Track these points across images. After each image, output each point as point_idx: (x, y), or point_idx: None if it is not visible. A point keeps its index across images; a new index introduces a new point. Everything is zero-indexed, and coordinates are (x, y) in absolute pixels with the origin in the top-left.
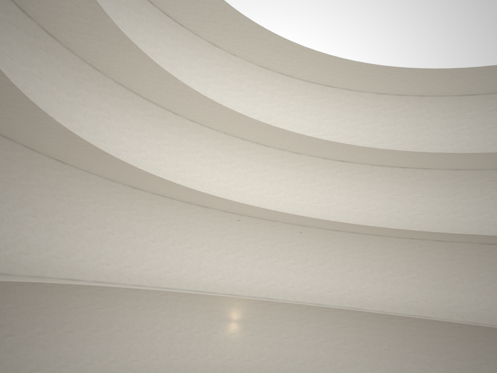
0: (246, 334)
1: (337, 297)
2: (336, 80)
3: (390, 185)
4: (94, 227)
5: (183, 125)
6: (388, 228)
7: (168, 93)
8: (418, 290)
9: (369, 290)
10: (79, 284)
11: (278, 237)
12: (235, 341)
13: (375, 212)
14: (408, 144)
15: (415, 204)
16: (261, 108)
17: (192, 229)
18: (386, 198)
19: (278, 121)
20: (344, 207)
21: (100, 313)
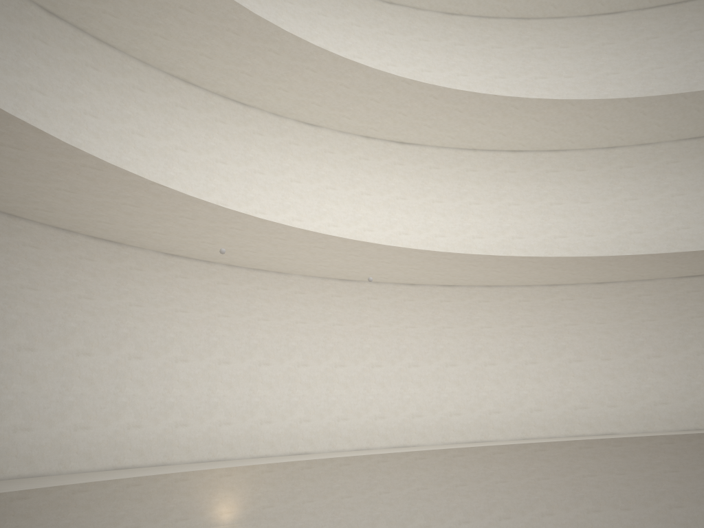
0: None
1: (435, 426)
2: None
3: (498, 187)
4: None
5: (23, 18)
6: (533, 260)
7: None
8: (583, 383)
9: (494, 398)
10: None
11: (298, 309)
12: None
13: (480, 241)
14: None
15: (547, 218)
16: None
17: (84, 302)
18: (494, 213)
19: None
20: (420, 235)
21: None
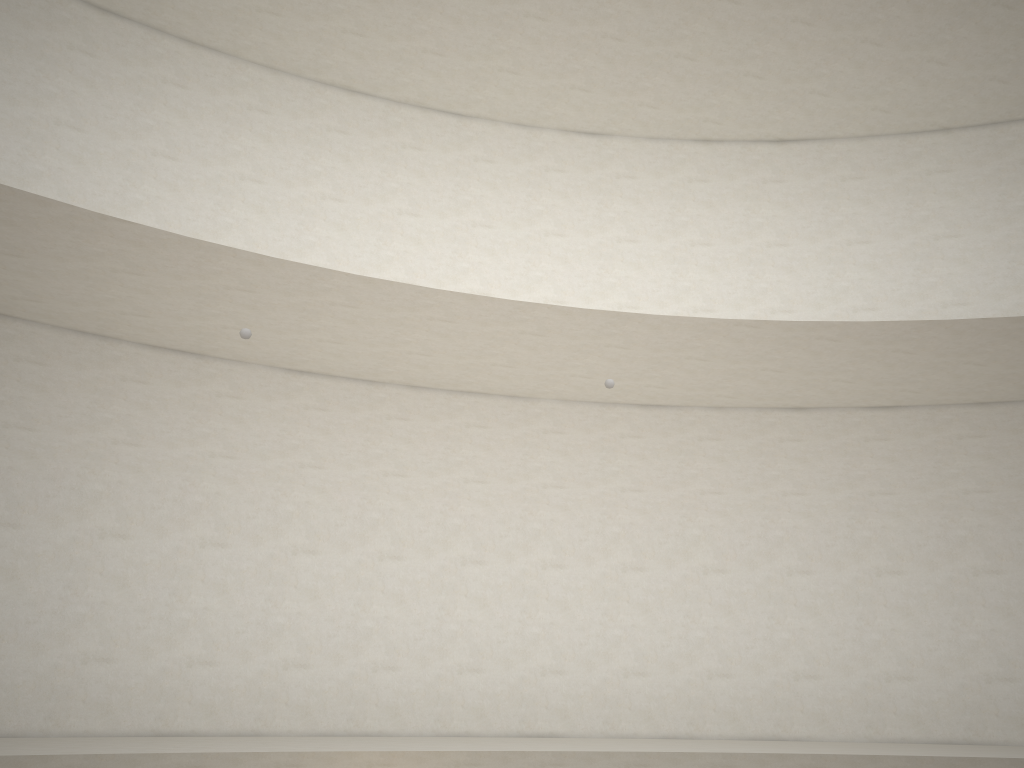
0: None
1: (851, 700)
2: None
3: (1005, 196)
4: None
5: (54, 22)
6: None
7: None
8: None
9: (999, 649)
10: None
11: (549, 462)
12: None
13: (960, 311)
14: None
15: None
16: None
17: (124, 451)
18: (996, 250)
19: None
20: (820, 311)
21: None
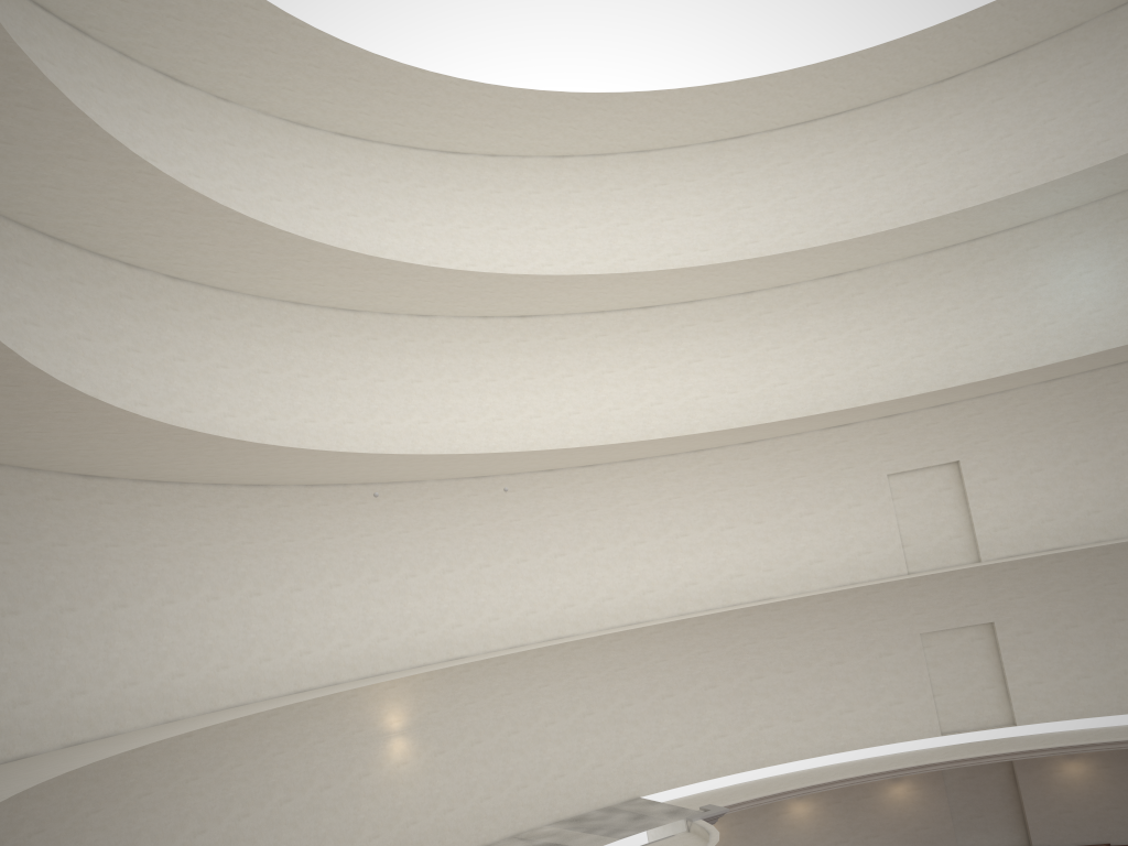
0: (430, 753)
1: (589, 613)
2: (469, 136)
3: (631, 350)
4: (25, 605)
5: (156, 293)
6: (665, 440)
7: (122, 215)
8: (737, 550)
9: (647, 578)
10: (107, 756)
11: (436, 515)
12: (411, 778)
13: (617, 413)
14: (644, 258)
15: (687, 378)
16: (321, 223)
17: (248, 547)
18: (630, 379)
19: (366, 248)
20: (553, 415)
21: (100, 822)
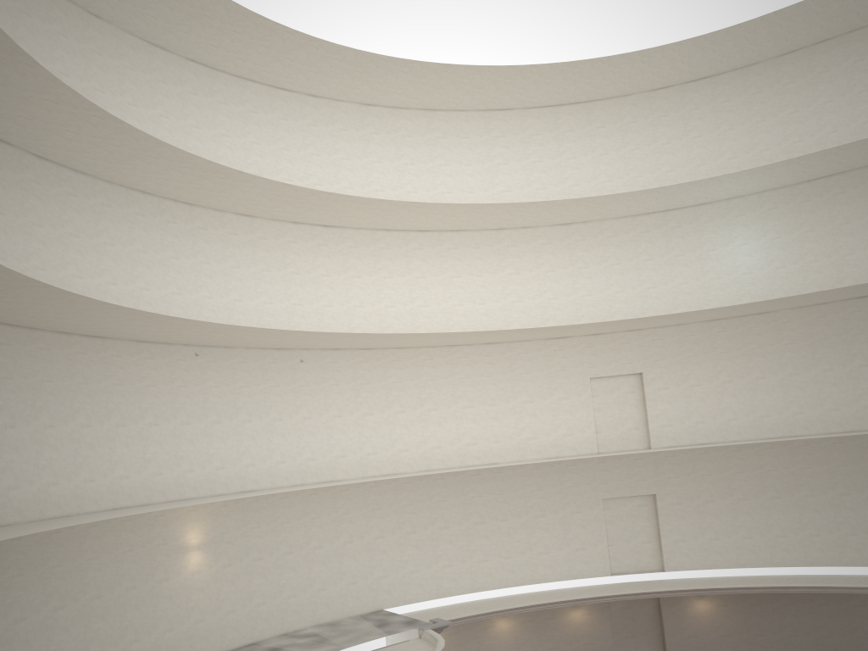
0: (220, 566)
1: (356, 464)
2: (296, 78)
3: (408, 262)
4: None
5: (23, 167)
6: (429, 334)
7: (0, 96)
8: (474, 425)
9: (403, 440)
10: None
11: (242, 376)
12: (203, 585)
13: (392, 310)
14: (424, 192)
15: (448, 289)
16: (169, 130)
17: (83, 387)
18: (405, 285)
19: (204, 155)
20: (343, 306)
21: None
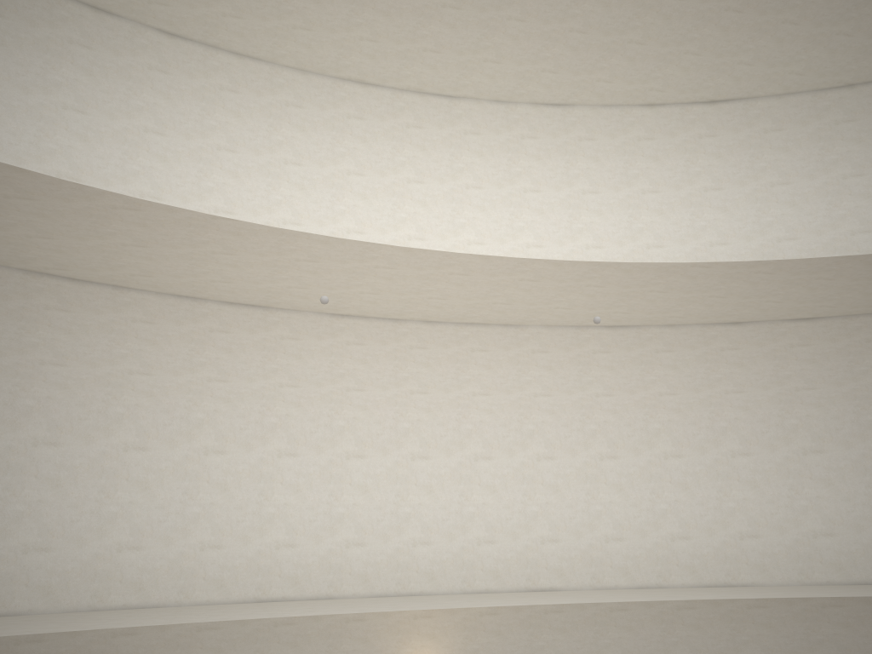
0: None
1: (785, 553)
2: None
3: None
4: None
5: (136, 48)
6: None
7: None
8: None
9: None
10: None
11: (537, 376)
12: None
13: (866, 238)
14: None
15: None
16: None
17: (216, 386)
18: None
19: None
20: (750, 242)
21: None
